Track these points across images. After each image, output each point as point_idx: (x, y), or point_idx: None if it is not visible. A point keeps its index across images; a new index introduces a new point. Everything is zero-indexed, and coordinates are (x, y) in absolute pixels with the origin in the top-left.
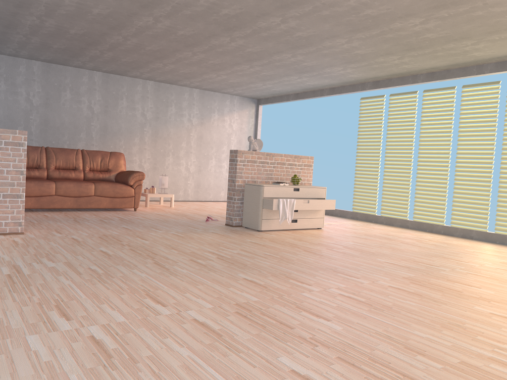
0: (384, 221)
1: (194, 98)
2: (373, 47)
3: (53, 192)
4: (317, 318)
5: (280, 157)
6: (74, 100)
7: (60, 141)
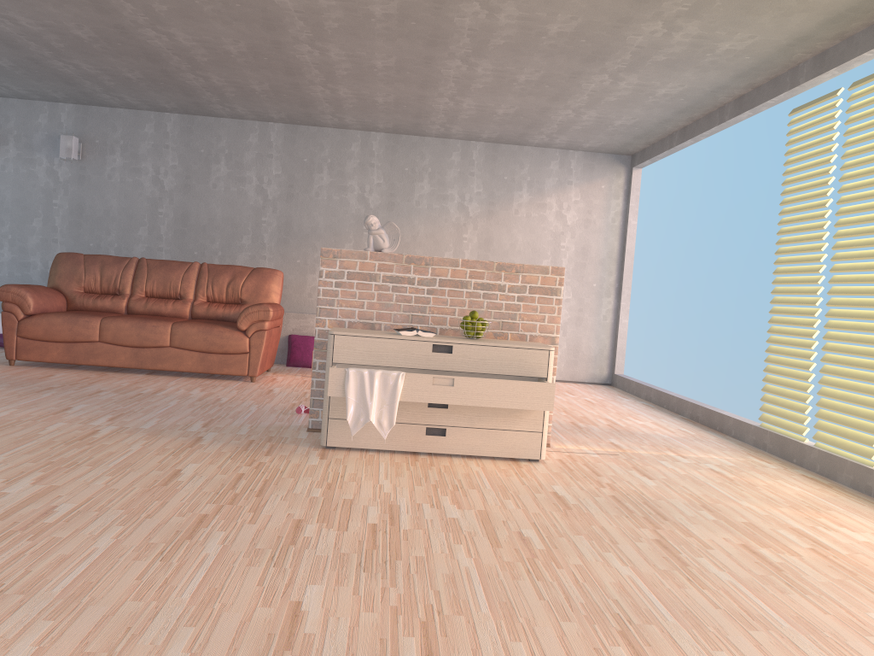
0: (817, 465)
1: (474, 162)
2: None
3: (95, 335)
4: None
5: (453, 266)
6: (232, 178)
7: (206, 251)
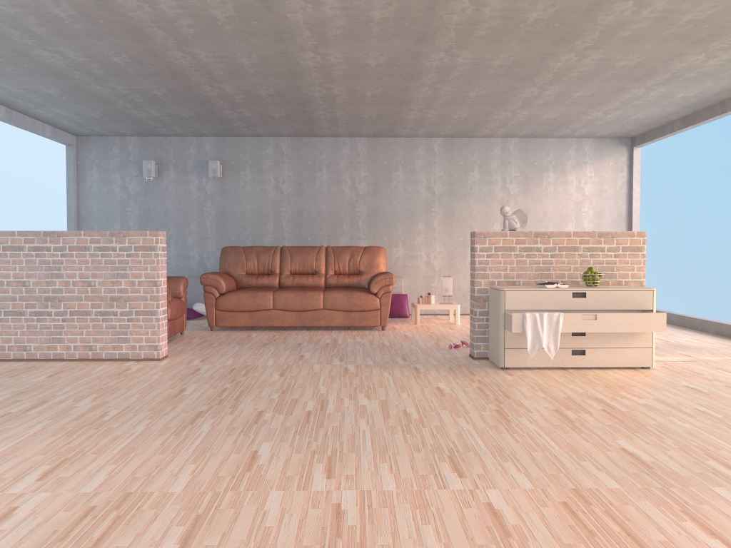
0: None
1: (511, 153)
2: (707, 1)
3: (270, 305)
4: (172, 544)
5: (567, 237)
6: (332, 181)
7: (317, 236)
